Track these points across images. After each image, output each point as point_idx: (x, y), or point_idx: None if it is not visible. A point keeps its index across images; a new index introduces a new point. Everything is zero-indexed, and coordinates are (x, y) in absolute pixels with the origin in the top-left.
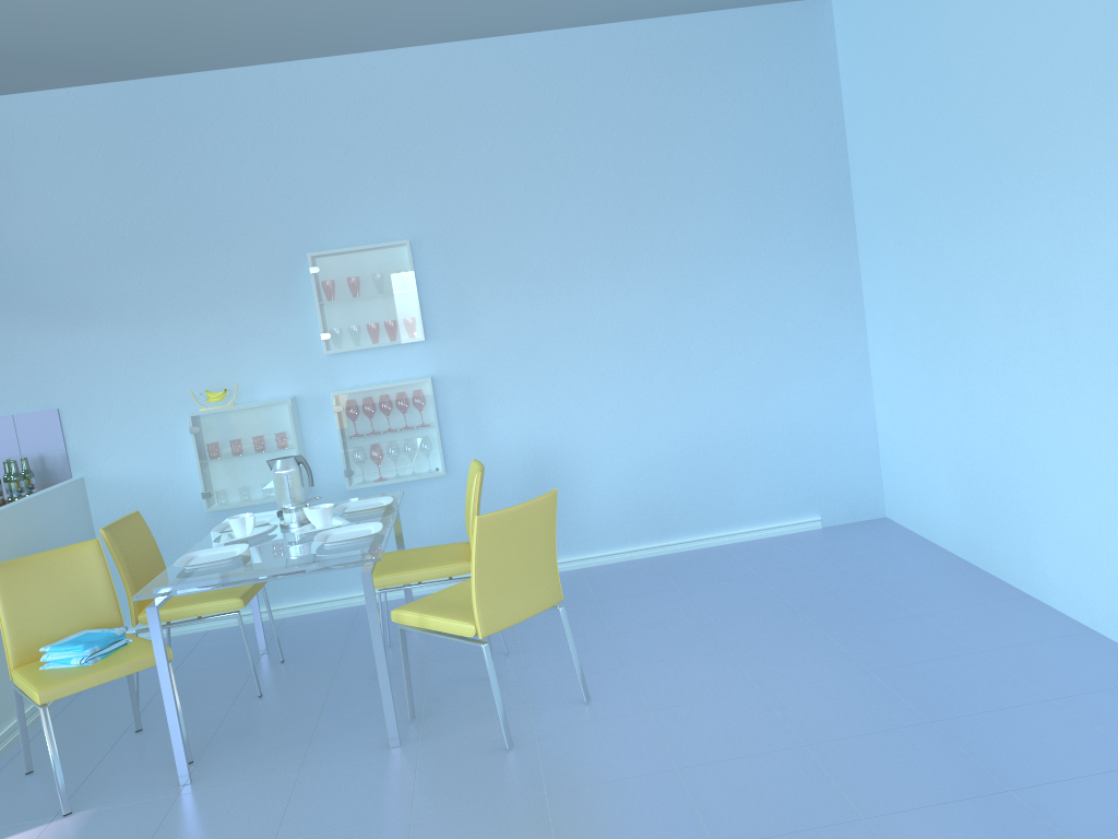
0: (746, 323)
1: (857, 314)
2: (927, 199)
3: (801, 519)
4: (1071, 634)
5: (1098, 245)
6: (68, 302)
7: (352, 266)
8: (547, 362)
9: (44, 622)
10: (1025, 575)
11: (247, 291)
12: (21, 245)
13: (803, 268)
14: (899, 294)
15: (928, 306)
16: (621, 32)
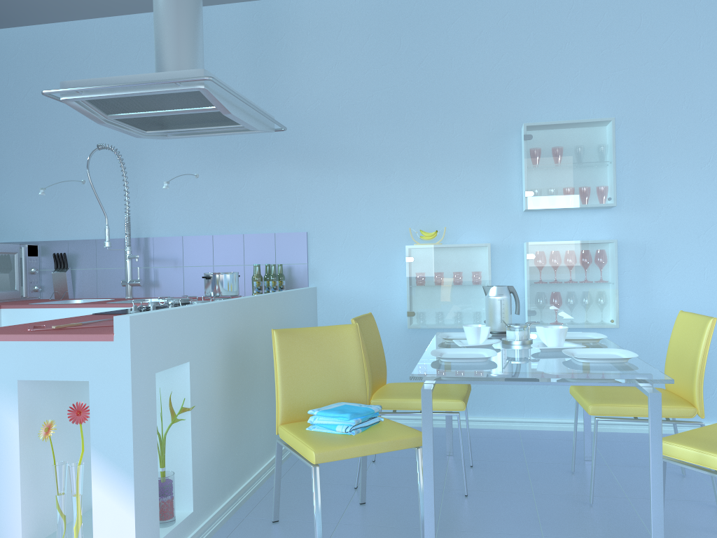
0: None
1: None
2: None
3: None
4: None
5: None
6: (327, 151)
7: (560, 136)
8: None
9: (308, 388)
10: None
11: (463, 154)
12: (301, 106)
13: None
14: None
15: None
16: None
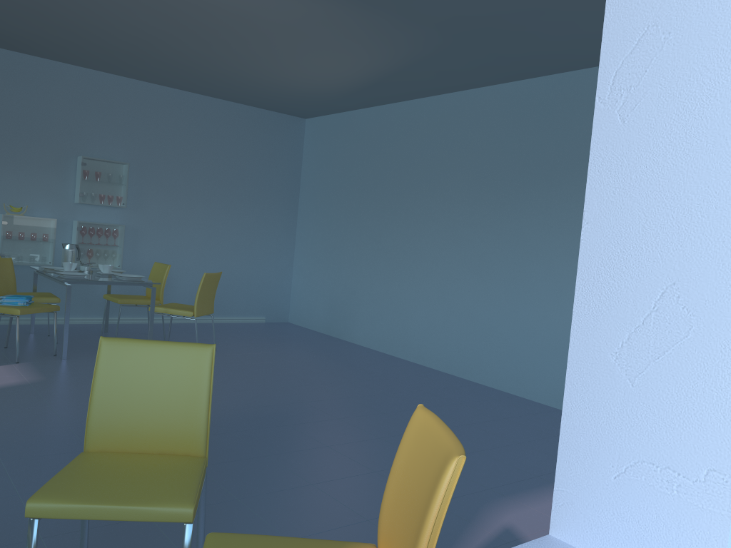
0: (253, 233)
1: (293, 240)
2: (334, 203)
3: (258, 317)
4: (364, 348)
5: (392, 230)
6: None
7: (101, 167)
8: (172, 230)
9: None
10: (348, 335)
11: (41, 164)
12: None
13: (277, 217)
14: (314, 235)
15: (327, 241)
16: (230, 105)
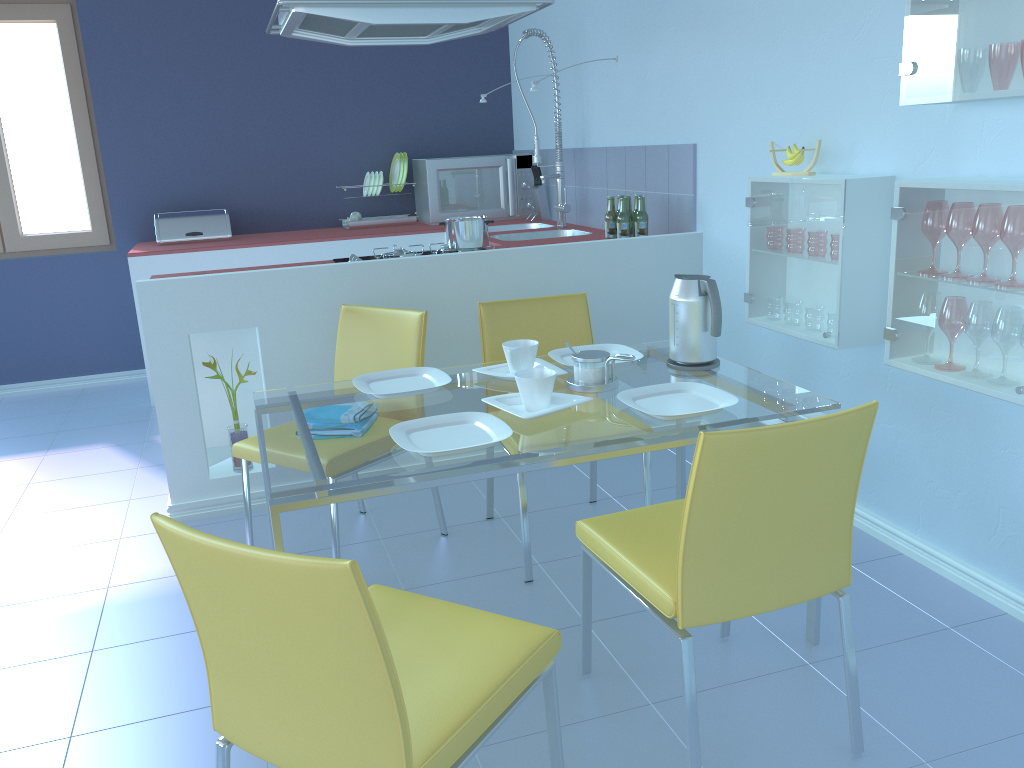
0: None
1: None
2: None
3: None
4: None
5: None
6: (715, 2)
7: None
8: None
9: None
10: None
11: None
12: None
13: None
14: None
15: None
16: None
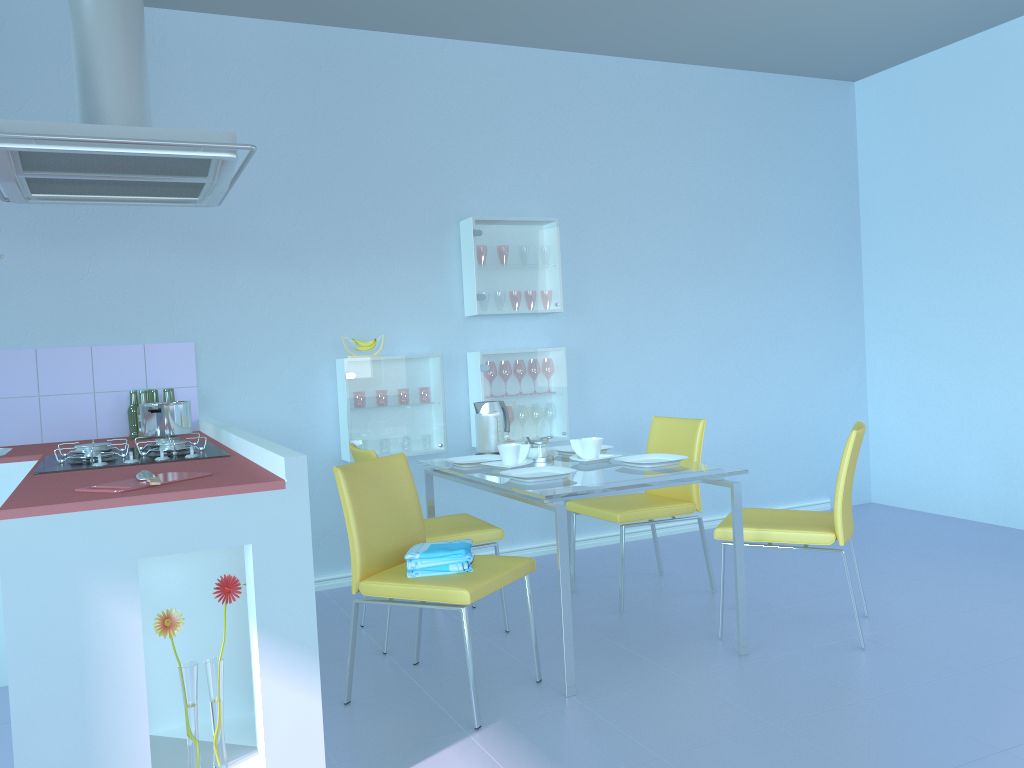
0: (787, 331)
1: (860, 333)
2: (980, 237)
3: (817, 500)
4: None
5: None
6: (219, 231)
7: (509, 234)
8: (643, 346)
9: (378, 533)
10: None
11: (397, 246)
12: None
13: (827, 290)
14: (923, 314)
15: (968, 321)
16: (716, 75)
